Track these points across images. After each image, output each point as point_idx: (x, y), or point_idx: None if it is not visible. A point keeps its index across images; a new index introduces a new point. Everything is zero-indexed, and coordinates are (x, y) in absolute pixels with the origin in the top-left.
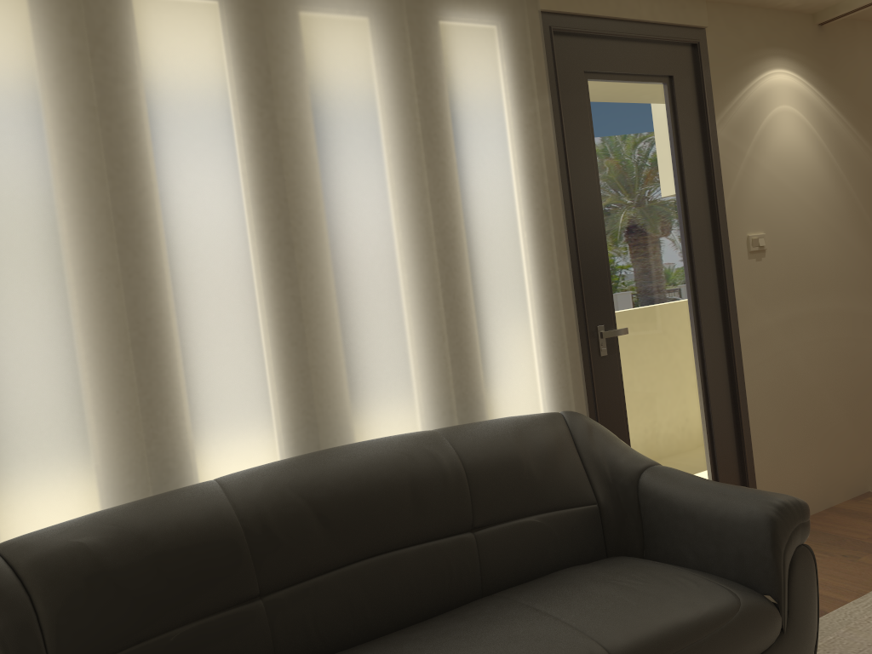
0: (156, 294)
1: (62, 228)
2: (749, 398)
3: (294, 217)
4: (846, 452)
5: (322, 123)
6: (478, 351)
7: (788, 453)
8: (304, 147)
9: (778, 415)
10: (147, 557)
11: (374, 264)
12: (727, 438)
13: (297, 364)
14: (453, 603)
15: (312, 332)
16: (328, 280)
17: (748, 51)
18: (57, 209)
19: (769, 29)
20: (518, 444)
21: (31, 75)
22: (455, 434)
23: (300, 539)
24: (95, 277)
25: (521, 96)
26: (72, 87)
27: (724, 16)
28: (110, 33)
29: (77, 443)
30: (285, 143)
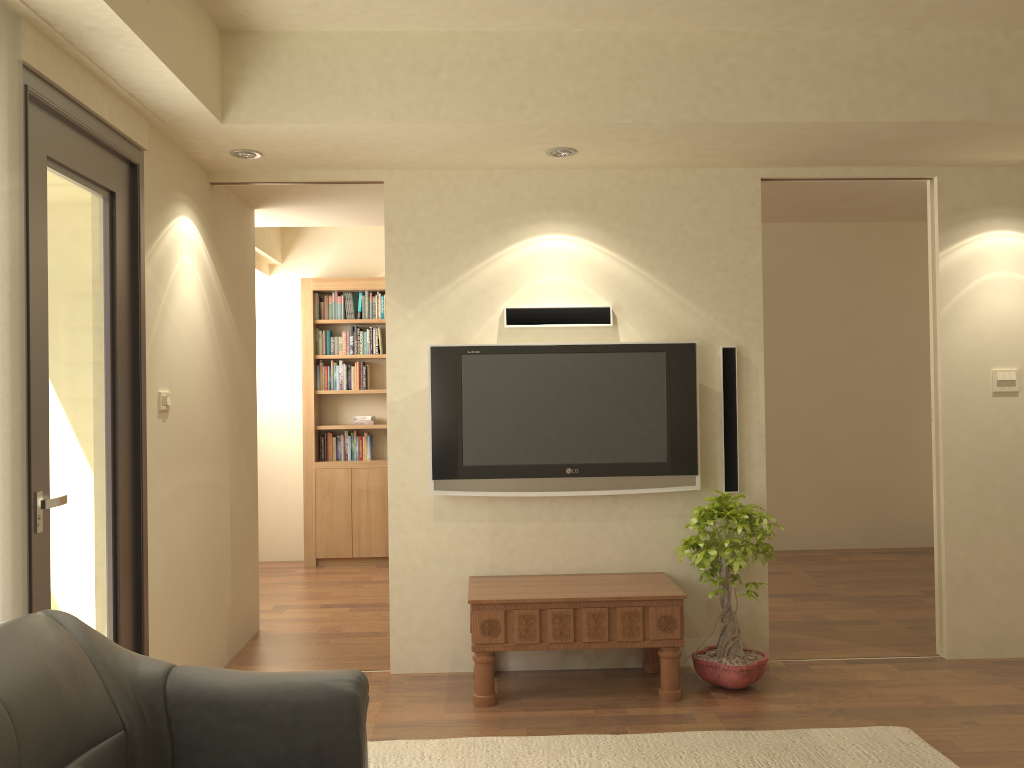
0: None
1: None
2: (150, 581)
3: None
4: (206, 635)
5: None
6: None
7: (172, 642)
8: None
9: (168, 599)
10: None
11: None
12: (130, 631)
13: None
14: None
15: None
16: None
17: (170, 190)
18: None
19: (183, 173)
20: (47, 661)
21: None
22: None
23: None
24: None
25: None
26: None
27: (157, 144)
28: None
29: None
30: None
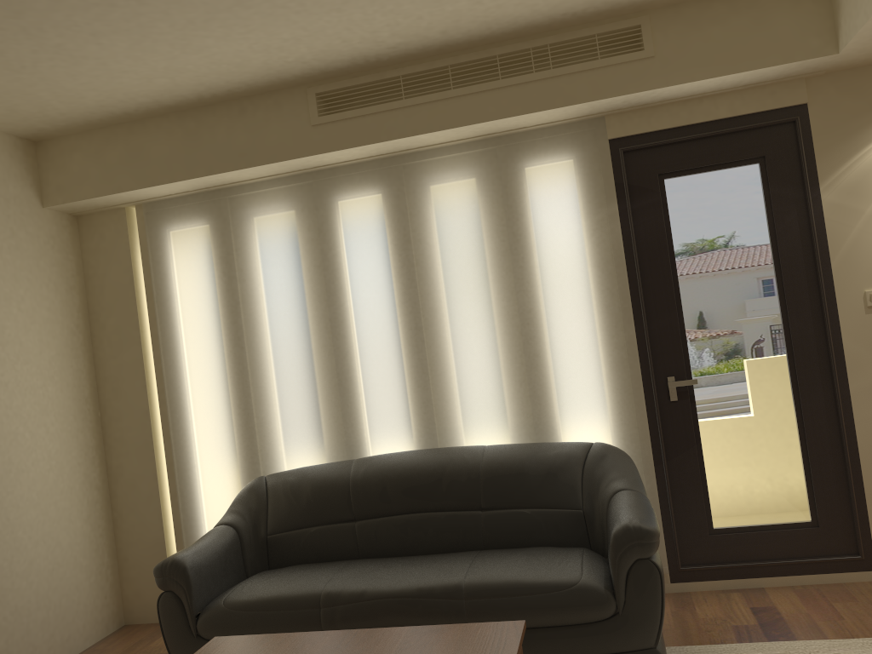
0: (346, 359)
1: (305, 327)
2: (862, 448)
3: (419, 312)
4: None
5: (436, 254)
6: (547, 394)
7: None
8: (425, 270)
9: None
10: (307, 490)
11: (470, 337)
12: (832, 482)
13: (421, 398)
14: (463, 550)
15: (429, 380)
16: (440, 348)
17: None
18: (302, 319)
19: None
20: (527, 461)
21: (292, 255)
22: (491, 450)
23: (375, 495)
24: (319, 351)
25: (588, 209)
26: (309, 257)
27: (835, 84)
28: (325, 226)
29: (311, 432)
30: (414, 269)
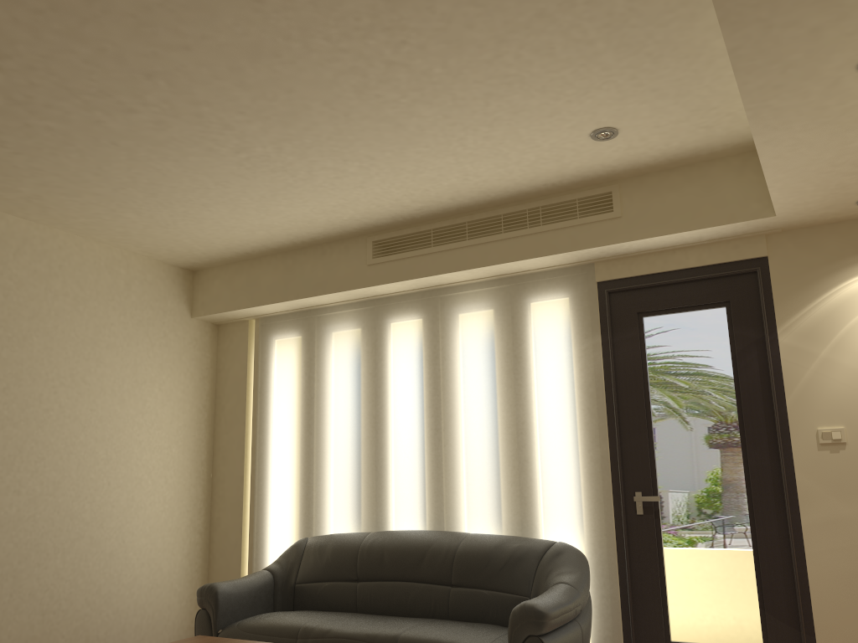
0: (382, 449)
1: (355, 421)
2: (813, 581)
3: (439, 416)
4: None
5: (456, 369)
6: (532, 496)
7: None
8: (447, 382)
9: None
10: (329, 551)
11: (475, 440)
12: (783, 611)
13: (433, 488)
14: (433, 618)
15: (441, 473)
16: (451, 448)
17: (829, 263)
18: (354, 414)
19: None
20: (493, 549)
21: (353, 363)
22: (470, 536)
23: (375, 562)
24: (363, 441)
25: (576, 339)
26: (364, 365)
27: (794, 240)
28: (378, 342)
29: (350, 507)
30: (438, 380)
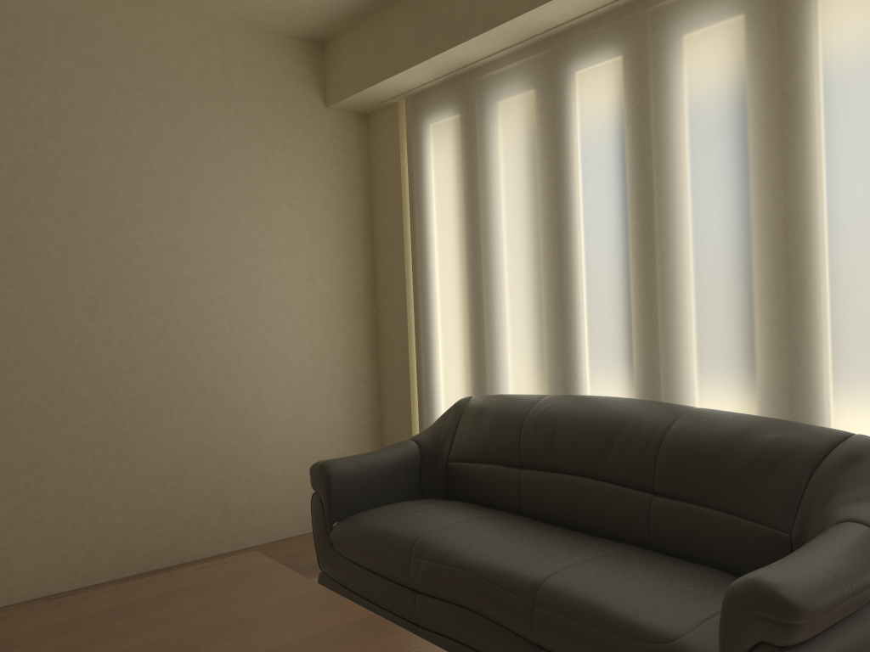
0: (567, 272)
1: (530, 232)
2: None
3: (649, 215)
4: None
5: (676, 133)
6: (811, 347)
7: None
8: (661, 157)
9: None
10: (486, 421)
11: (708, 253)
12: None
13: (642, 331)
14: (625, 540)
15: (654, 308)
16: (669, 266)
17: None
18: (528, 221)
19: None
20: (726, 441)
21: (523, 144)
22: (691, 415)
23: (543, 443)
24: (541, 261)
25: None
26: (538, 146)
27: None
28: (556, 106)
29: (529, 356)
30: (648, 156)
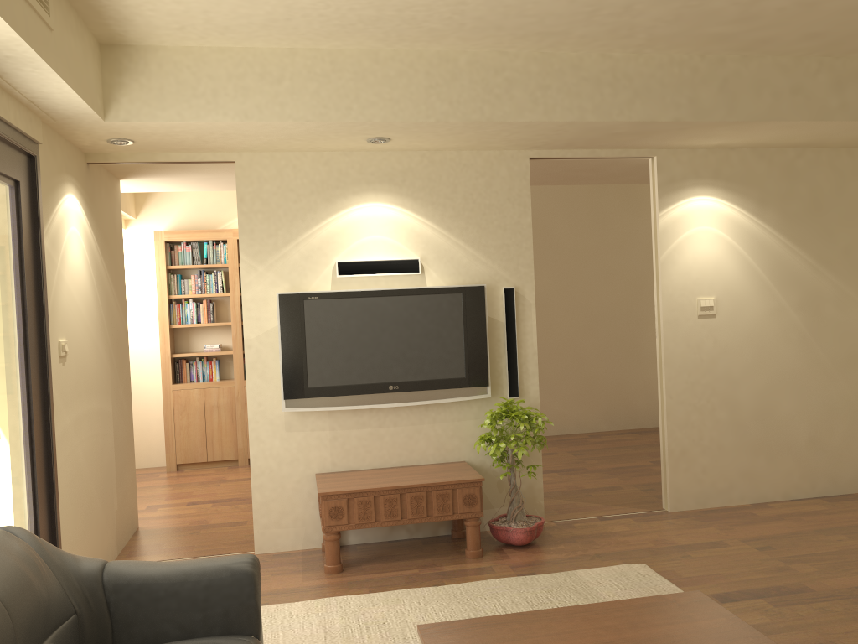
0: None
1: None
2: (60, 495)
3: None
4: (101, 535)
5: None
6: None
7: (78, 543)
8: None
9: (73, 509)
10: None
11: None
12: (47, 537)
13: None
14: None
15: None
16: None
17: (59, 173)
18: None
19: (67, 158)
20: (21, 566)
21: None
22: None
23: None
24: None
25: None
26: None
27: (48, 137)
28: None
29: None
30: None
